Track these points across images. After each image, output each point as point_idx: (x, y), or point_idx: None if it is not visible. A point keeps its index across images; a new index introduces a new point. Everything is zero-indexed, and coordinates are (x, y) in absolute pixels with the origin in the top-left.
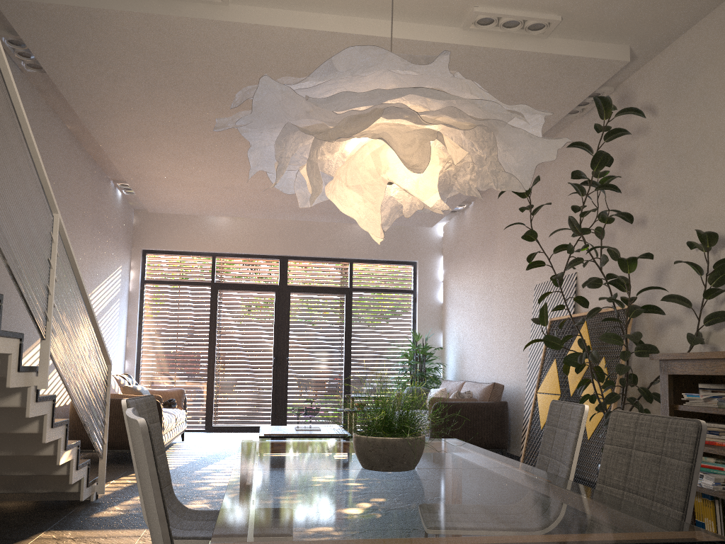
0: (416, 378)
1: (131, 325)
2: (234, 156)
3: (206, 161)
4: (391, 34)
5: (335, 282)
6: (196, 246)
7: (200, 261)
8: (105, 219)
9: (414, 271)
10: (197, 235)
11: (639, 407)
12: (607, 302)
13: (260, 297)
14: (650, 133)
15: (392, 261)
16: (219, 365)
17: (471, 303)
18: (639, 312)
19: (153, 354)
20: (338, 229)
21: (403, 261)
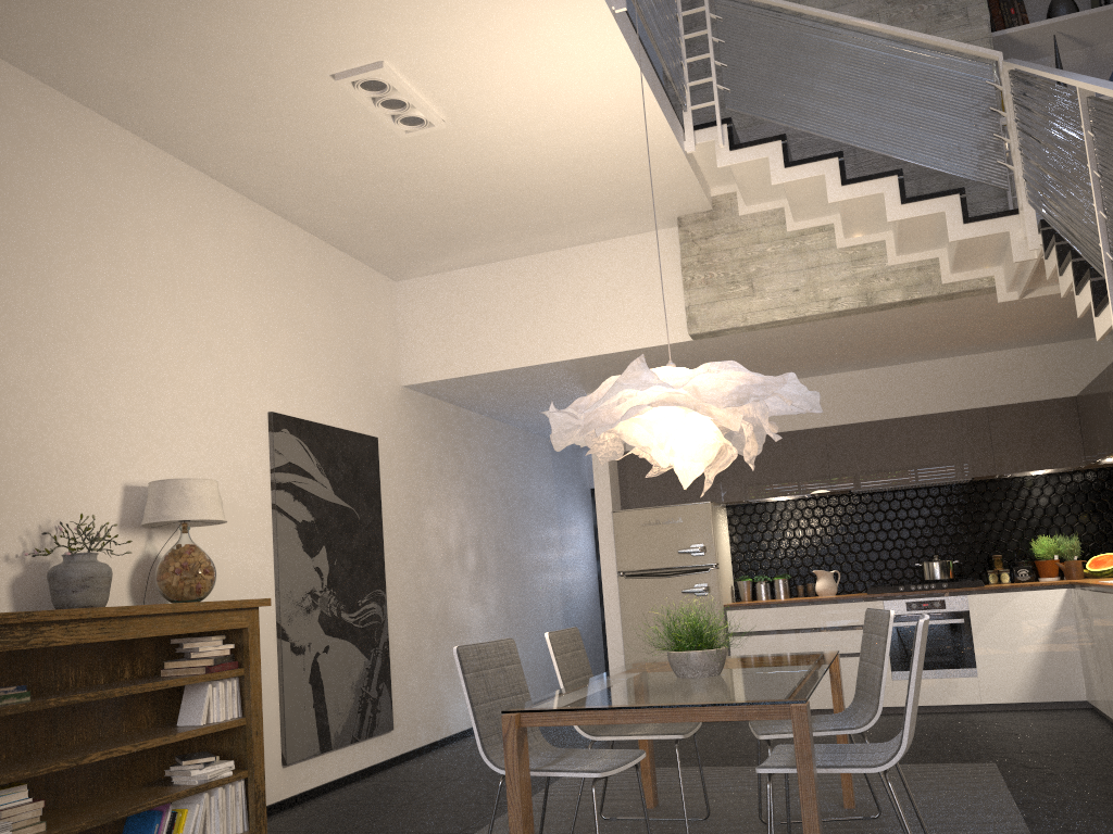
0: None
1: None
2: None
3: None
4: (666, 316)
5: None
6: None
7: None
8: None
9: None
10: None
11: None
12: None
13: None
14: None
15: None
16: None
17: None
18: None
19: None
20: None
21: None
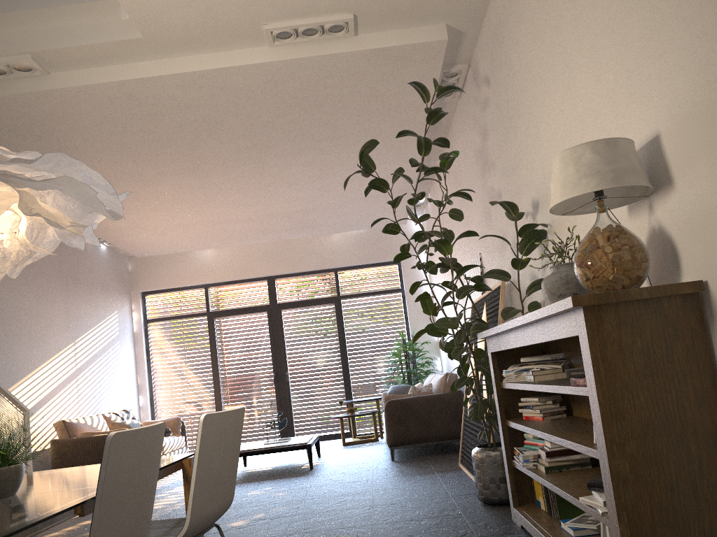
0: (408, 375)
1: (139, 363)
2: (165, 197)
3: (145, 205)
4: None
5: (324, 292)
6: (187, 280)
7: (194, 293)
8: (84, 273)
9: (399, 270)
10: (187, 270)
11: (489, 388)
12: (497, 280)
13: (255, 319)
14: (490, 105)
15: (376, 263)
16: (225, 388)
17: (442, 294)
18: (467, 292)
19: (164, 387)
20: (318, 242)
21: (387, 262)
